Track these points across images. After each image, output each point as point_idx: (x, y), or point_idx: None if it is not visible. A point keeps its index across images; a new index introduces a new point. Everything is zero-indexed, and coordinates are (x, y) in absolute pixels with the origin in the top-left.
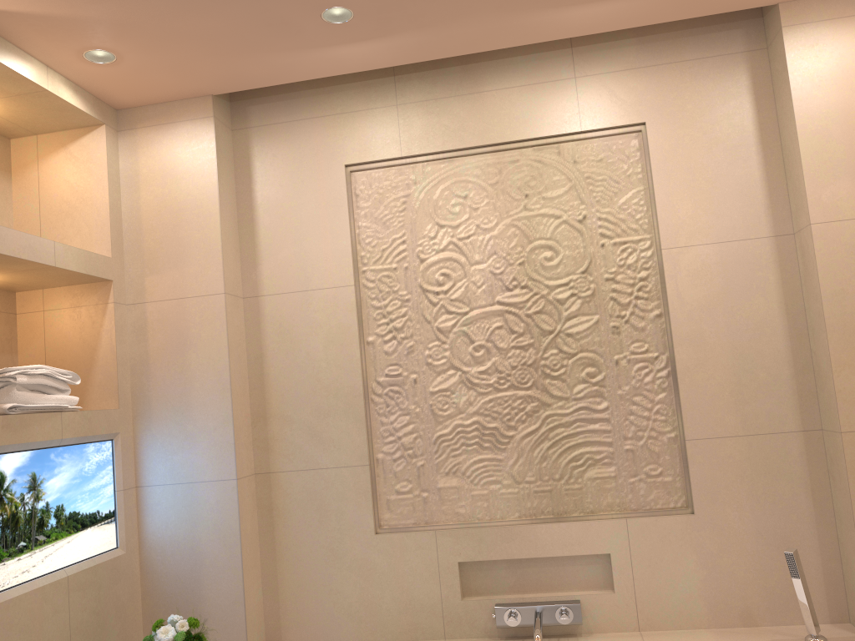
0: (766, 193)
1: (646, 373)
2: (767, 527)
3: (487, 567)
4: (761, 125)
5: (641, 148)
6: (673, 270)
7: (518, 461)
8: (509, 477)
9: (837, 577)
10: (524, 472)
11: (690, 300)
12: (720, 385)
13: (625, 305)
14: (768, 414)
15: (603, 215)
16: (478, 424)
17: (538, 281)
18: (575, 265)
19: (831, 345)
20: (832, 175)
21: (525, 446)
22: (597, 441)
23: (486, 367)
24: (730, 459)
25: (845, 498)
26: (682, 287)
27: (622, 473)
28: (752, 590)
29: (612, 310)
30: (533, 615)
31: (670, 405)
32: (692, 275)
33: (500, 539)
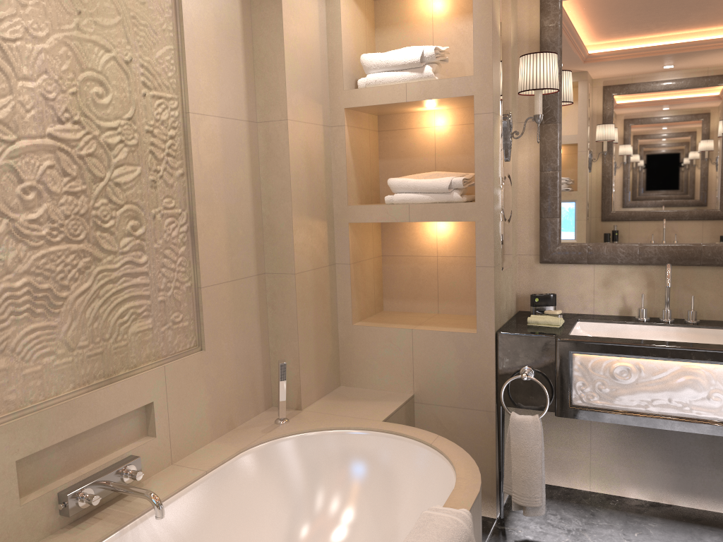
0: (246, 84)
1: (174, 228)
2: (241, 351)
3: (38, 456)
4: (244, 26)
5: (173, 7)
6: (196, 135)
7: (71, 326)
8: (63, 345)
9: (268, 377)
10: (78, 337)
11: (205, 164)
12: (221, 239)
13: (161, 160)
14: (243, 263)
15: (145, 63)
16: (30, 286)
17: (90, 119)
18: (123, 110)
19: (293, 212)
20: (296, 87)
21: (79, 307)
22: (139, 295)
23: (38, 215)
24: (224, 301)
25: (289, 320)
26: (201, 151)
27: (156, 324)
28: (233, 401)
29: (151, 164)
30: (103, 487)
31: (188, 257)
32: (207, 142)
33: (62, 418)
